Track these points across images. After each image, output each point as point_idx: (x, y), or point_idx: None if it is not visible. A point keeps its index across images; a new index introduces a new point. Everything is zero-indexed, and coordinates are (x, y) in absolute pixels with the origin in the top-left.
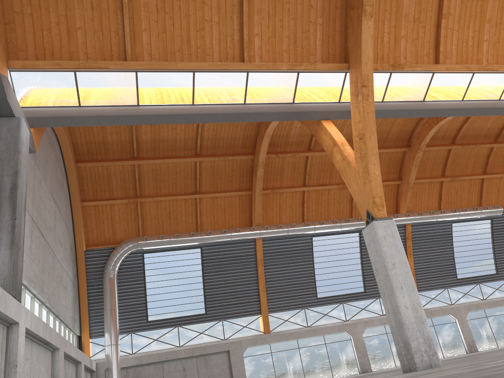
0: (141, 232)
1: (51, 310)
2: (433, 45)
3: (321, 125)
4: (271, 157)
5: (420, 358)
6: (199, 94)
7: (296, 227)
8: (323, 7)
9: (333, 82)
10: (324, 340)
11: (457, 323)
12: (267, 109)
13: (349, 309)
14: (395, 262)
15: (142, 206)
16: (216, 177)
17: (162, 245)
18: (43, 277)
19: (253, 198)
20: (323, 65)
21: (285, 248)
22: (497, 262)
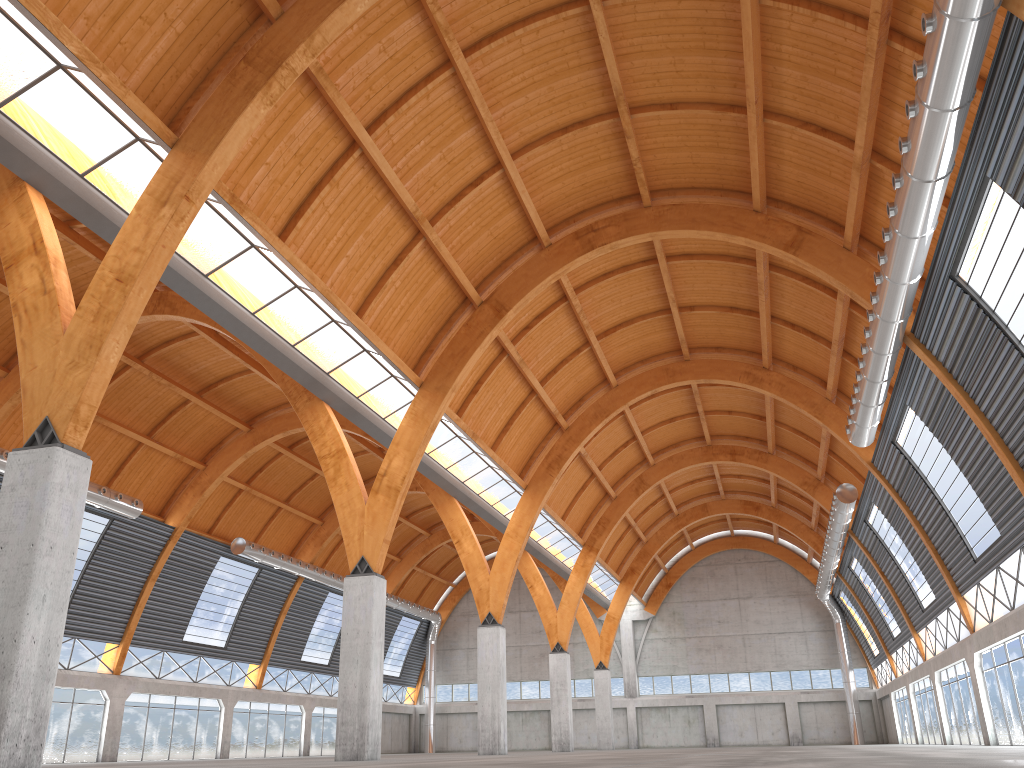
0: None
1: None
2: (292, 209)
3: (20, 192)
4: None
5: (12, 750)
6: None
7: None
8: (202, 11)
9: (104, 137)
10: None
11: None
12: None
13: None
14: (58, 543)
15: None
16: None
17: None
18: None
19: None
20: (139, 104)
21: None
22: (75, 599)
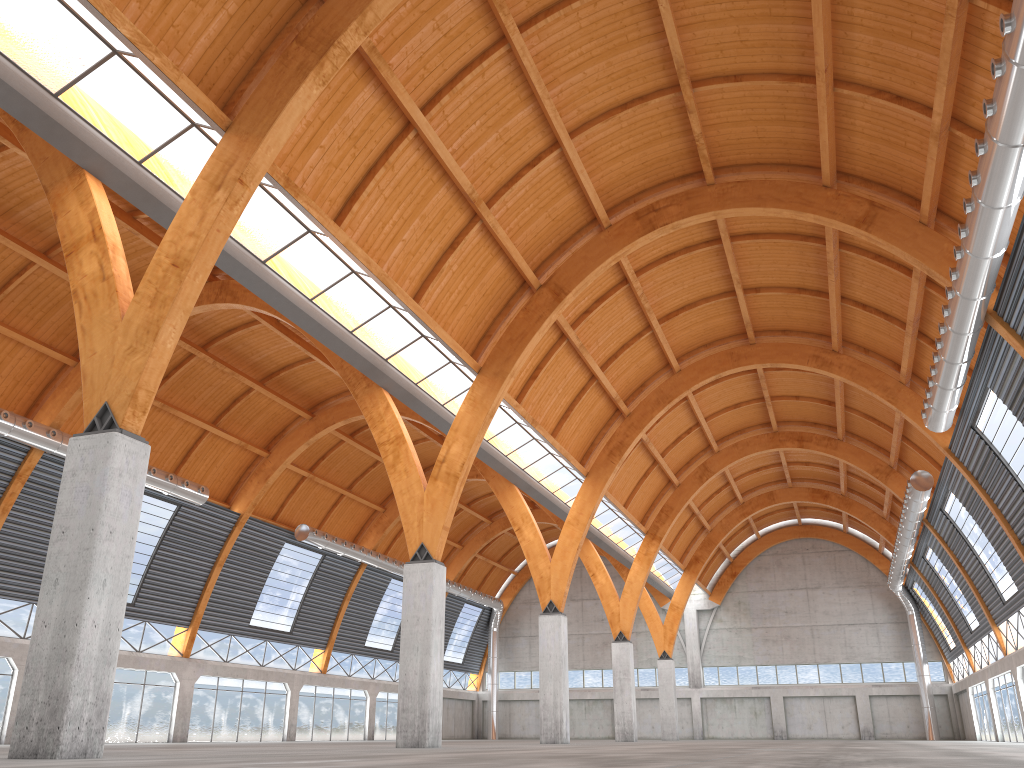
0: None
1: None
2: (348, 193)
3: (80, 180)
4: None
5: (74, 733)
6: None
7: None
8: None
9: (160, 123)
10: None
11: (15, 678)
12: None
13: None
14: (117, 528)
15: None
16: None
17: None
18: None
19: None
20: (192, 87)
21: None
22: (145, 583)
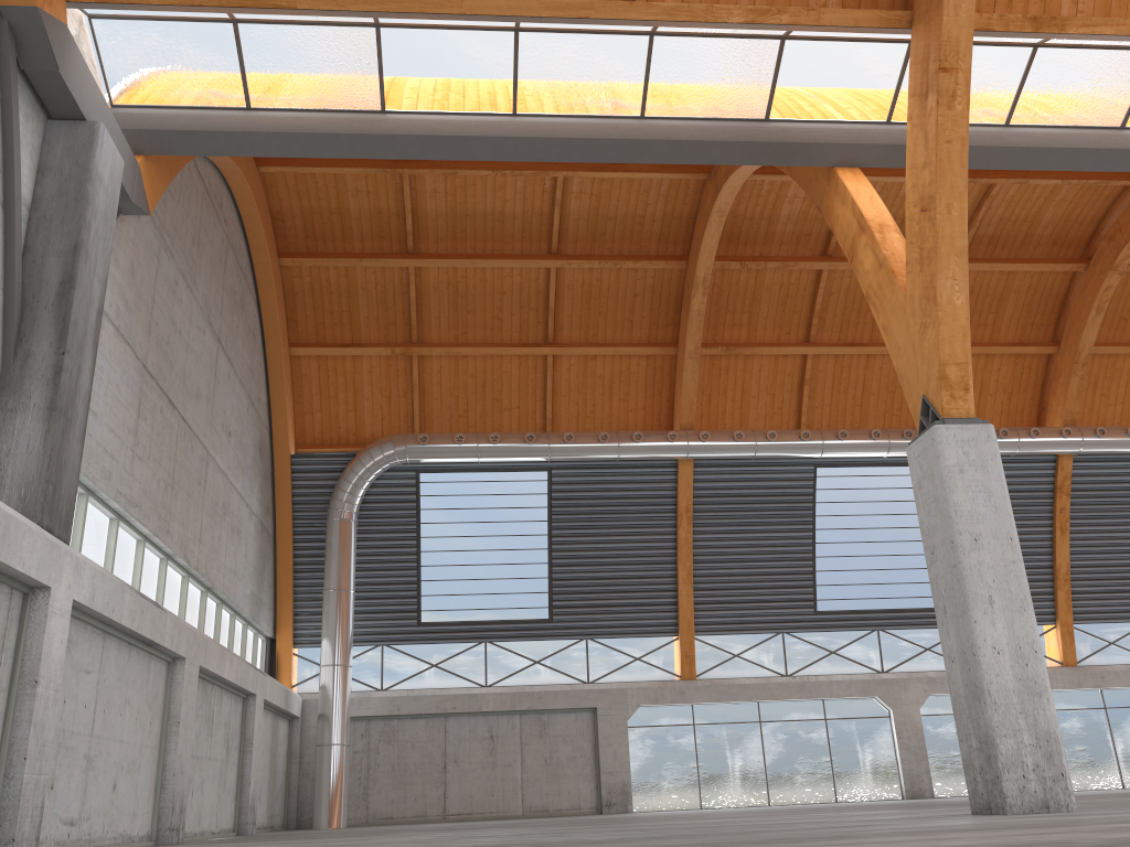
0: (419, 424)
1: (194, 574)
2: None
3: (834, 181)
4: (728, 268)
5: (1019, 782)
6: (530, 90)
7: (777, 441)
8: None
9: (876, 68)
10: (823, 711)
11: None
12: (699, 133)
13: (893, 646)
14: (983, 533)
15: (423, 366)
16: (596, 309)
17: (459, 456)
18: (170, 501)
19: (679, 363)
20: (840, 13)
21: (747, 488)
22: None
